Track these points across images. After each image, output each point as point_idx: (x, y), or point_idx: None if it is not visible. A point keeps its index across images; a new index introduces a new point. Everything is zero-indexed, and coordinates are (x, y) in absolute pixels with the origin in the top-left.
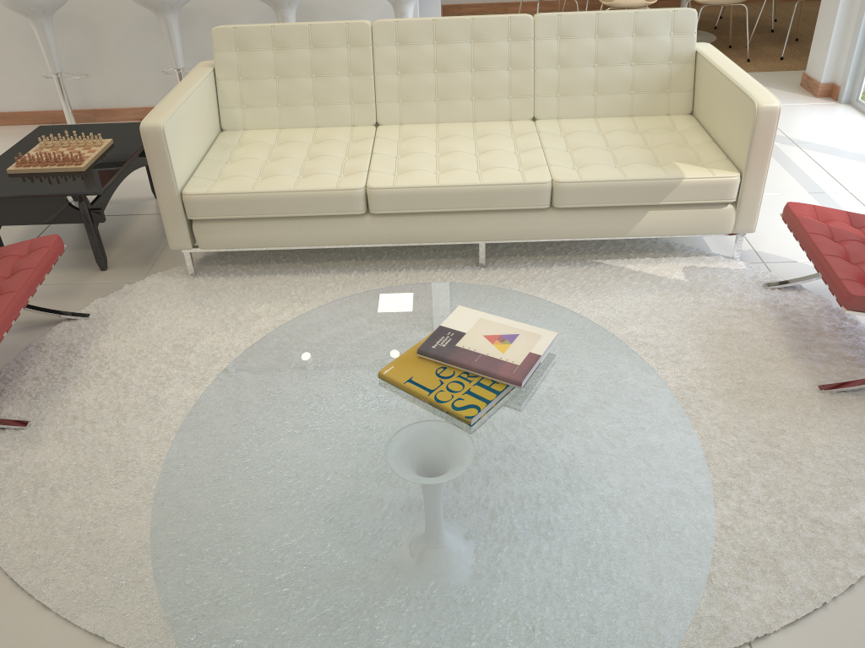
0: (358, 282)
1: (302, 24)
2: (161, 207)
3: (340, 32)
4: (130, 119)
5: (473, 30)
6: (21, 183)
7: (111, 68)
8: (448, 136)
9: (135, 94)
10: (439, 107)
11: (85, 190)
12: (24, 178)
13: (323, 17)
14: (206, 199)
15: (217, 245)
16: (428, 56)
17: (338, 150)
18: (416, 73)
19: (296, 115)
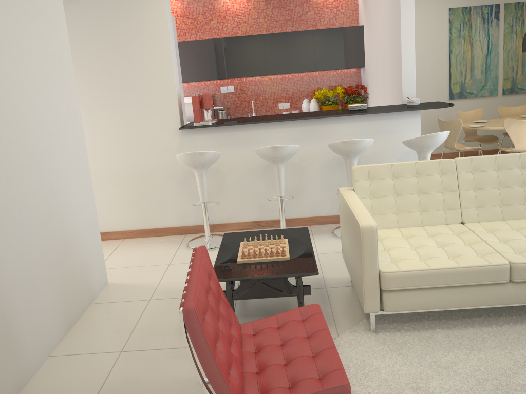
0: (503, 333)
1: (411, 162)
2: (364, 282)
3: (435, 166)
4: (235, 229)
5: (521, 161)
6: (254, 269)
7: (227, 198)
8: (521, 228)
9: (240, 214)
10: (503, 210)
11: (305, 272)
12: (252, 266)
13: (362, 163)
14: (399, 275)
15: (399, 308)
16: (493, 178)
17: (456, 239)
18: (486, 189)
19: (408, 218)
